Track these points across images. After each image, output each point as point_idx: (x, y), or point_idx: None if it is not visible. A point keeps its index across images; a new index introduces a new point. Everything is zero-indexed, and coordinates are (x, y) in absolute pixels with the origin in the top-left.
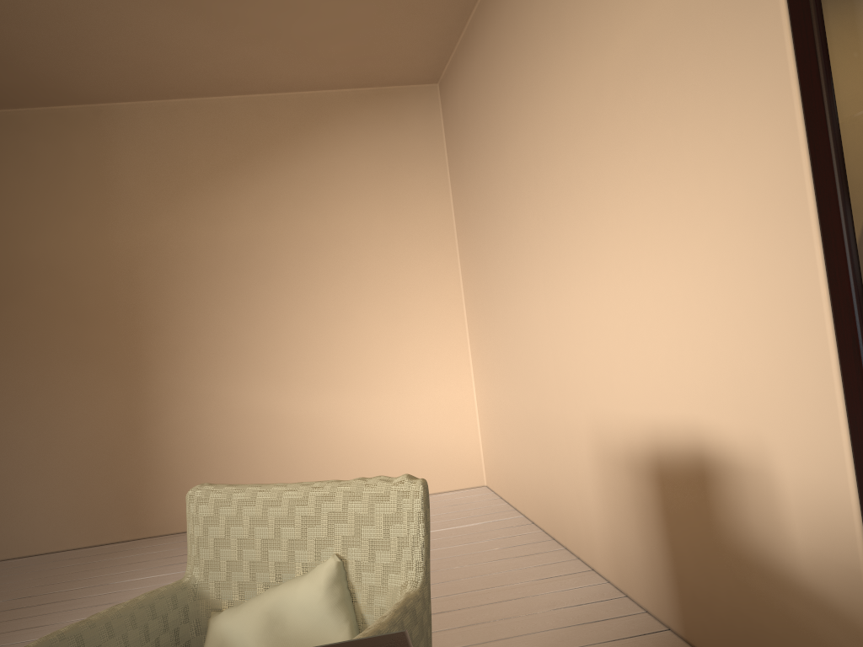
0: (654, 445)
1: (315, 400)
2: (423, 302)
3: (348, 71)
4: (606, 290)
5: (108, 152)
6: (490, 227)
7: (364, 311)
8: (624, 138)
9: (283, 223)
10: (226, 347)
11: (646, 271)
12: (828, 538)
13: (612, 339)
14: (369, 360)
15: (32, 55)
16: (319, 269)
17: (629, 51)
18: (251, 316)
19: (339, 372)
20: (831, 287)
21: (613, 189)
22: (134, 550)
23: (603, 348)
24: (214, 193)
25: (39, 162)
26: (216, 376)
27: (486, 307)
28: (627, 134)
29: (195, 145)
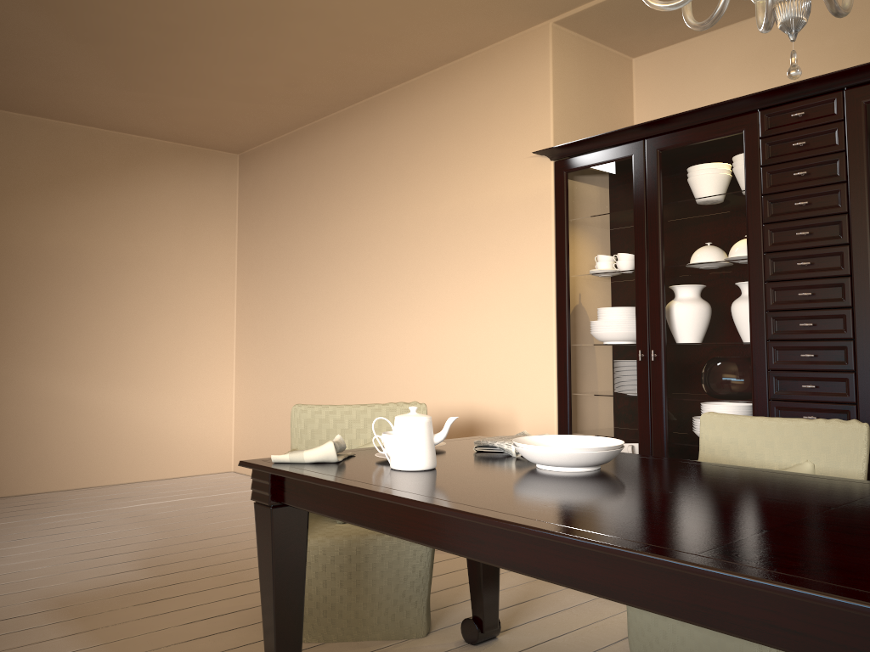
0: (437, 419)
1: (106, 392)
2: (204, 322)
3: (184, 132)
4: (413, 332)
5: None
6: (291, 275)
7: (157, 322)
8: (445, 252)
9: (99, 239)
10: (32, 338)
11: (449, 325)
12: None
13: (413, 360)
14: (156, 364)
15: None
16: (125, 282)
17: (458, 210)
18: (60, 314)
19: (129, 371)
20: (558, 343)
21: (431, 276)
22: None
23: (404, 365)
24: (41, 202)
25: None
26: (19, 362)
27: (270, 332)
28: (448, 250)
29: (30, 157)
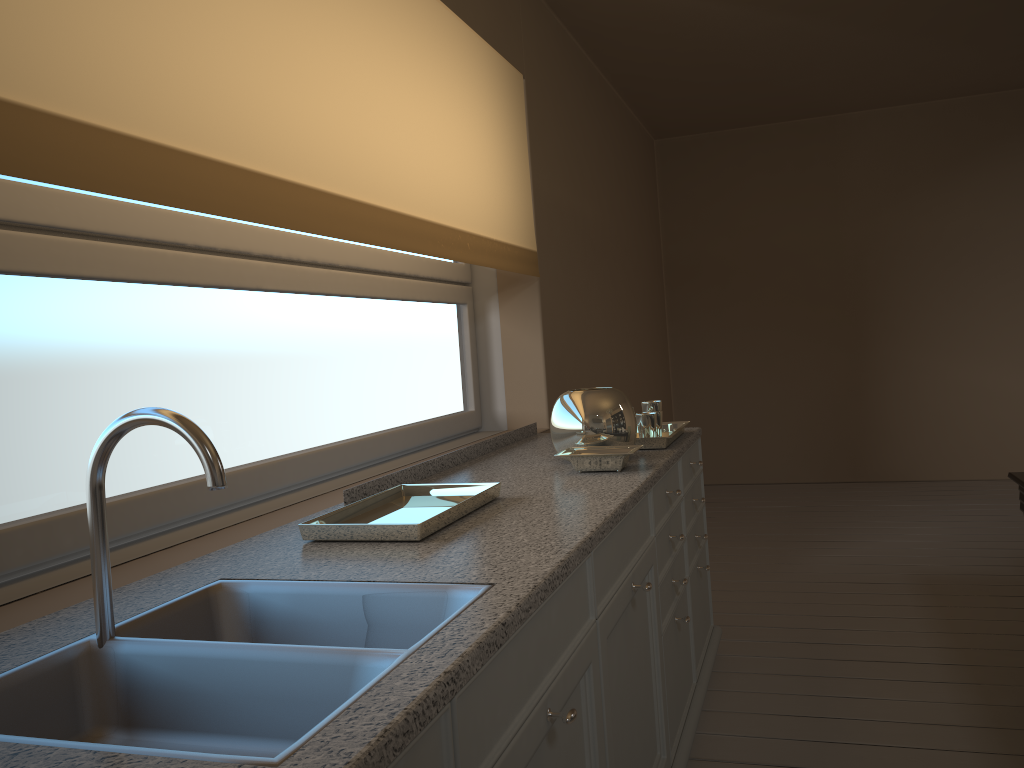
0: None
1: None
2: None
3: None
4: None
5: (840, 157)
6: None
7: None
8: None
9: (1002, 215)
10: (940, 327)
11: None
12: None
13: None
14: None
15: (819, 89)
16: None
17: None
18: (966, 300)
19: None
20: None
21: None
22: (864, 488)
23: None
24: (935, 188)
25: (782, 168)
26: (930, 351)
27: None
28: None
29: (919, 145)
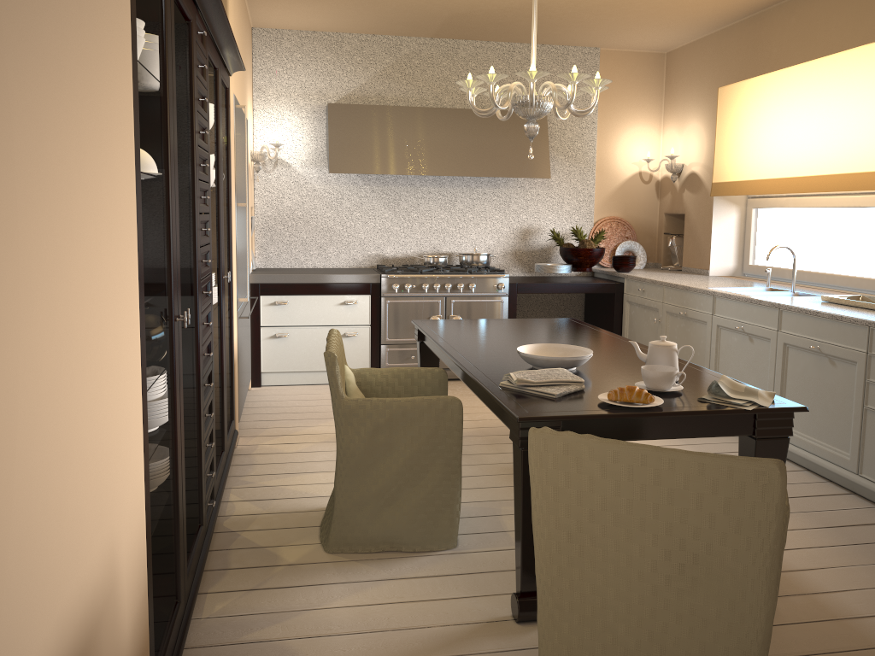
0: None
1: None
2: None
3: None
4: None
5: None
6: None
7: None
8: None
9: None
10: None
11: None
12: (137, 587)
13: None
14: None
15: None
16: None
17: None
18: None
19: None
20: (140, 323)
21: None
22: None
23: None
24: None
25: None
26: None
27: None
28: None
29: None
